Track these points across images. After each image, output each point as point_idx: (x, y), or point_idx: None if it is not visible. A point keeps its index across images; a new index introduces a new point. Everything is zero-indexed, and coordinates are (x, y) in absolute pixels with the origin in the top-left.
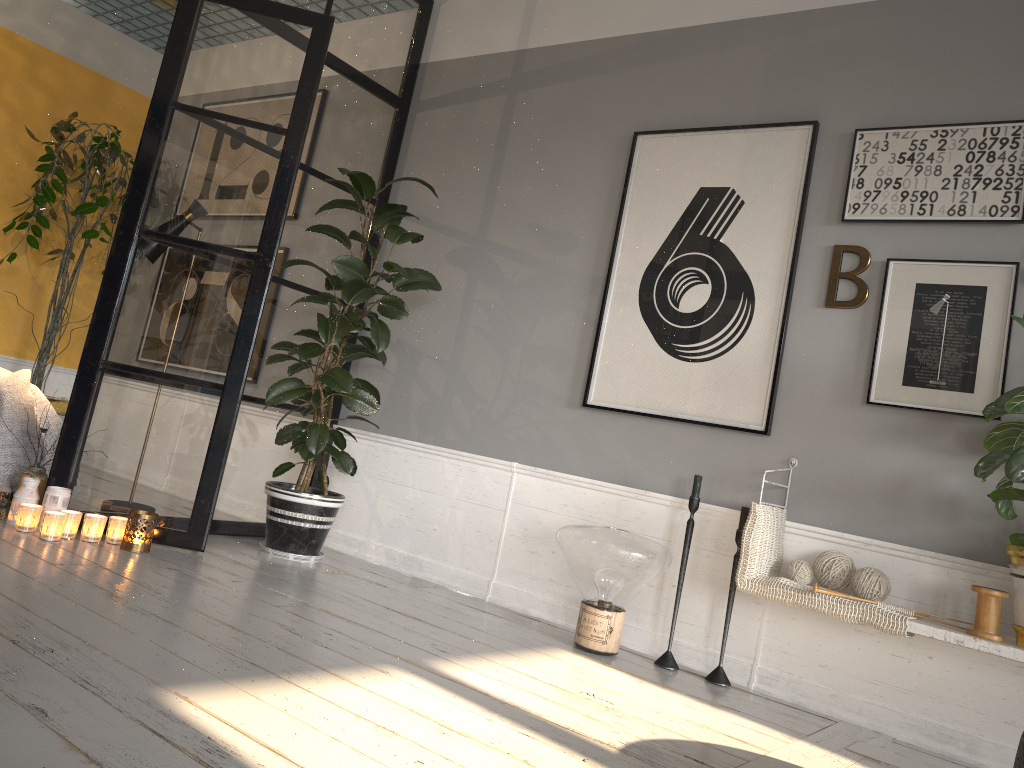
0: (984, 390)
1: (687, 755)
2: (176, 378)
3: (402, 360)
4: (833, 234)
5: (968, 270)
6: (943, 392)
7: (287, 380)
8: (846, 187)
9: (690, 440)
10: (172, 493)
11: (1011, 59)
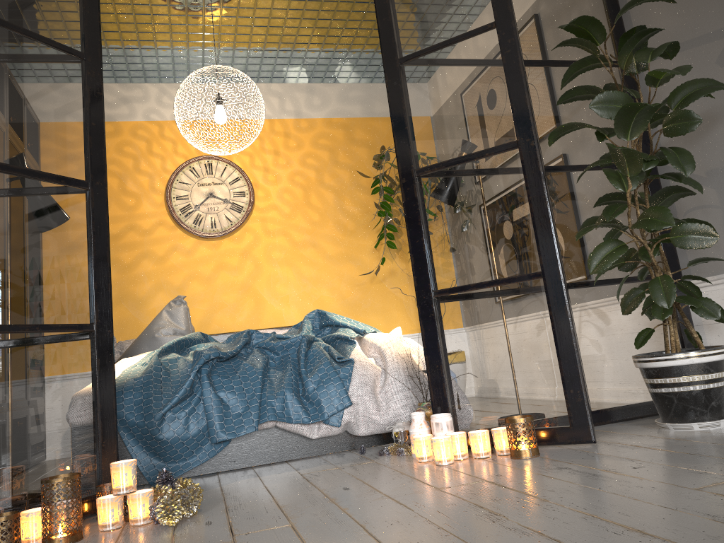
0: None
1: None
2: (497, 282)
3: (721, 188)
4: None
5: None
6: None
7: (602, 244)
8: None
9: None
10: (539, 391)
11: None
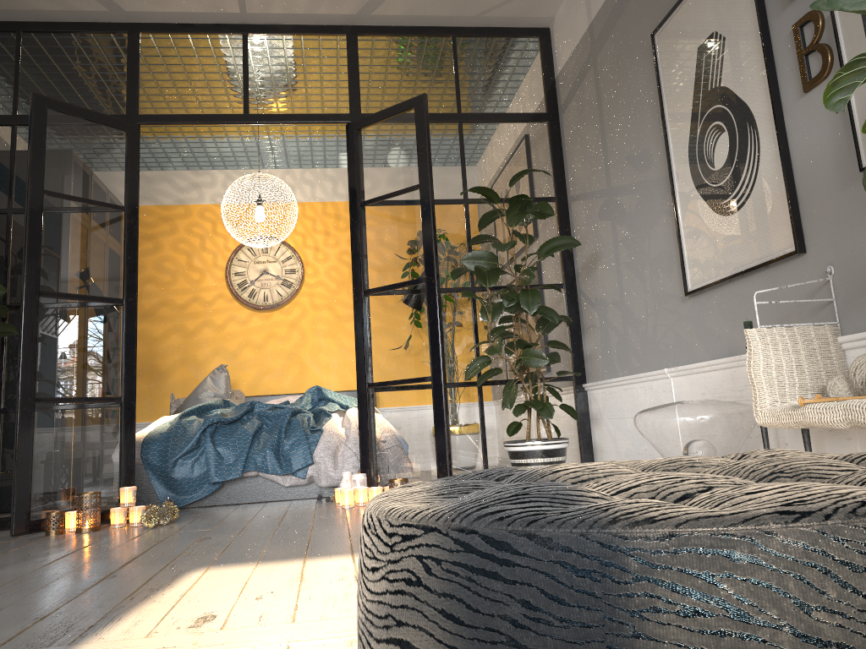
0: None
1: None
2: (405, 381)
3: (600, 314)
4: (790, 15)
5: None
6: None
7: (476, 359)
8: None
9: (757, 289)
10: (424, 462)
11: None
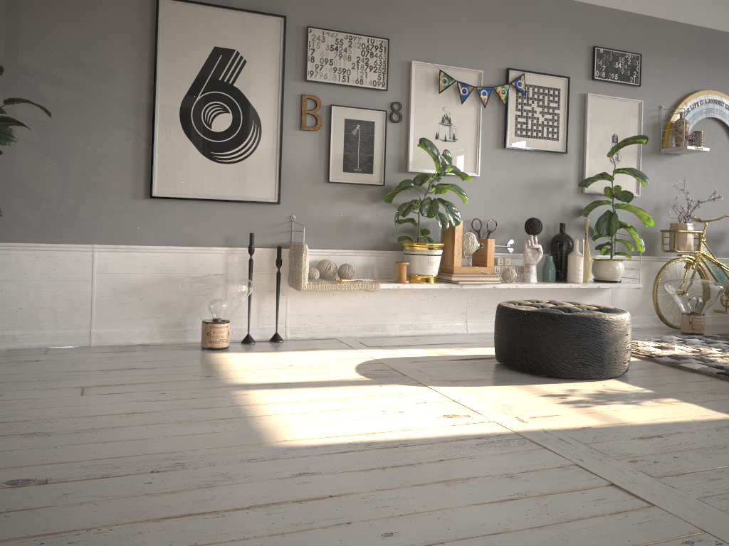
0: (377, 172)
1: (375, 370)
2: None
3: None
4: (300, 87)
5: (367, 113)
6: (361, 174)
7: None
8: (306, 61)
9: (231, 212)
10: None
11: (375, 3)
